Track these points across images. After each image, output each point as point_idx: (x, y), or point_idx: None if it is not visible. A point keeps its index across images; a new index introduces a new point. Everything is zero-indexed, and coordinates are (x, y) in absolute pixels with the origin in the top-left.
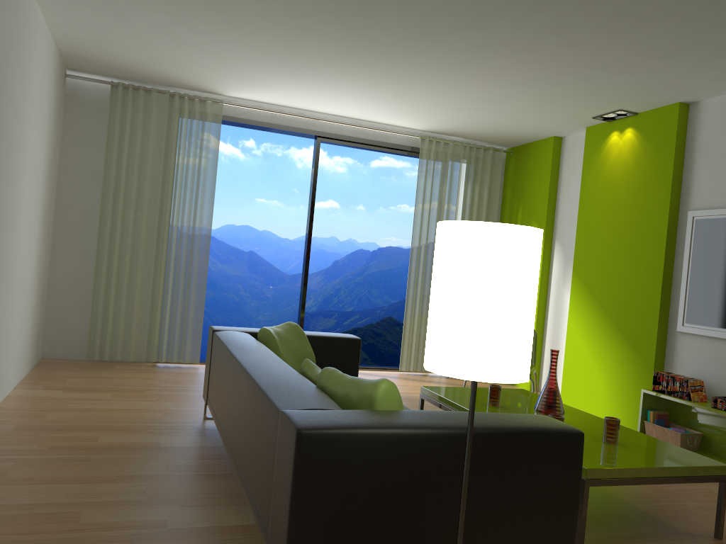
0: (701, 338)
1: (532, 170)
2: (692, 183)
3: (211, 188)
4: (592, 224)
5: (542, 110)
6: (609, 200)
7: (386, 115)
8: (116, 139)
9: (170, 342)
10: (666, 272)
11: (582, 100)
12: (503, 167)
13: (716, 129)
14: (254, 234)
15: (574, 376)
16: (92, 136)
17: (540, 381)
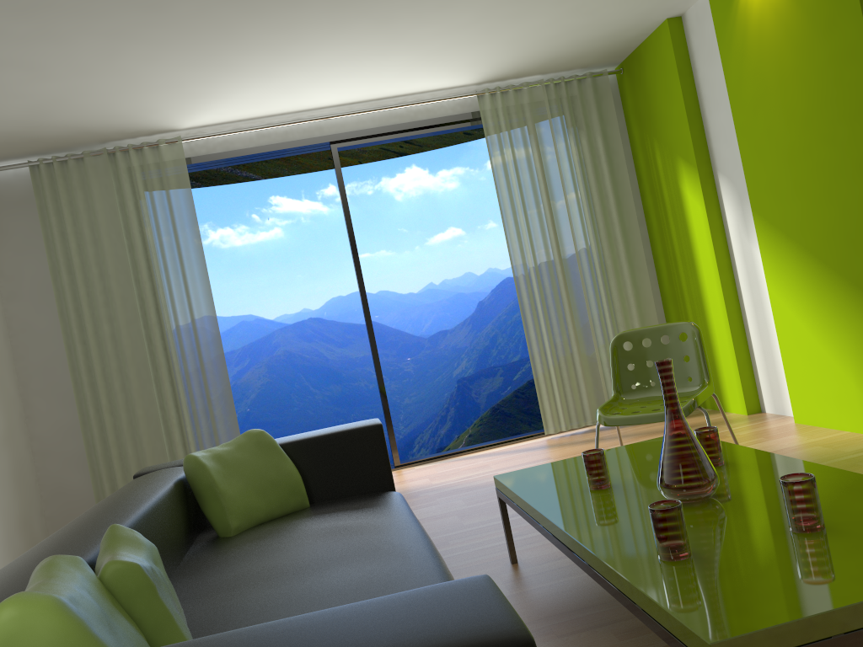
0: None
1: (654, 83)
2: None
3: (200, 259)
4: (758, 127)
5: None
6: (771, 78)
7: (404, 77)
8: (56, 234)
9: None
10: None
11: None
12: (617, 97)
13: None
14: (369, 300)
15: (804, 376)
16: (30, 241)
17: (760, 396)
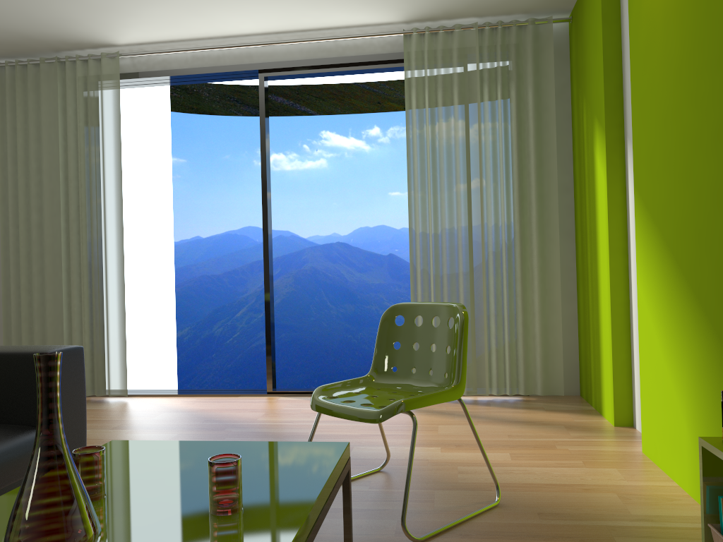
0: None
1: (587, 32)
2: None
3: (119, 167)
4: (645, 82)
5: None
6: (659, 17)
7: (312, 7)
8: (8, 129)
9: (95, 370)
10: None
11: None
12: (566, 49)
13: None
14: (392, 234)
15: (652, 400)
16: None
17: (634, 408)
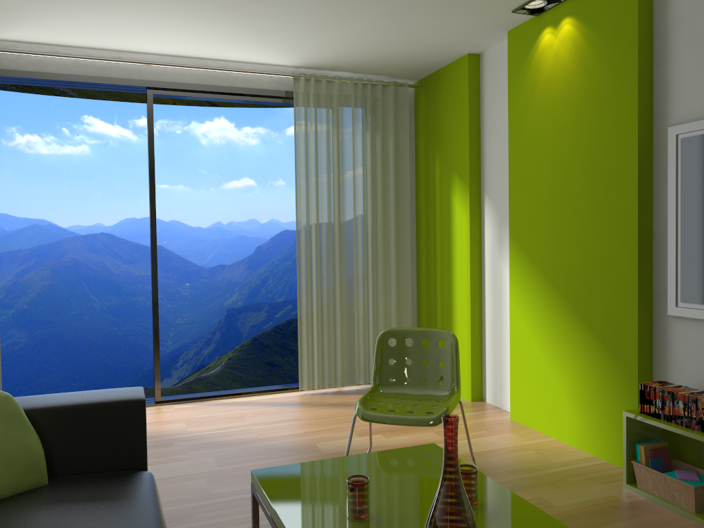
0: None
1: (446, 105)
2: (669, 83)
3: None
4: (529, 167)
5: (438, 7)
6: (548, 129)
7: (230, 45)
8: None
9: None
10: (642, 225)
11: None
12: (412, 108)
13: None
14: (161, 226)
15: (526, 383)
16: None
17: (484, 387)
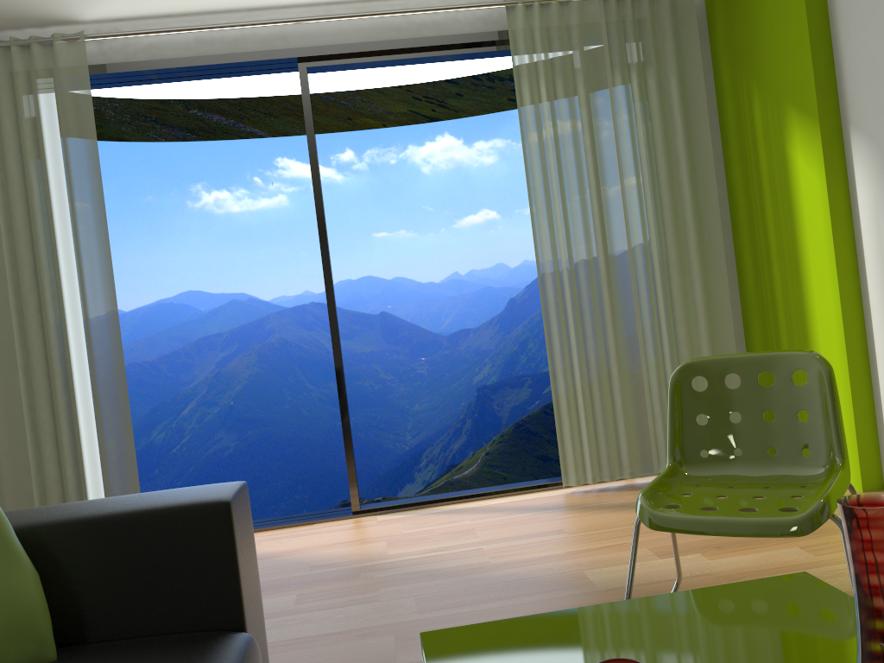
0: None
1: None
2: None
3: (99, 205)
4: None
5: None
6: None
7: None
8: None
9: None
10: None
11: None
12: (703, 26)
13: None
14: (382, 287)
15: None
16: None
17: None
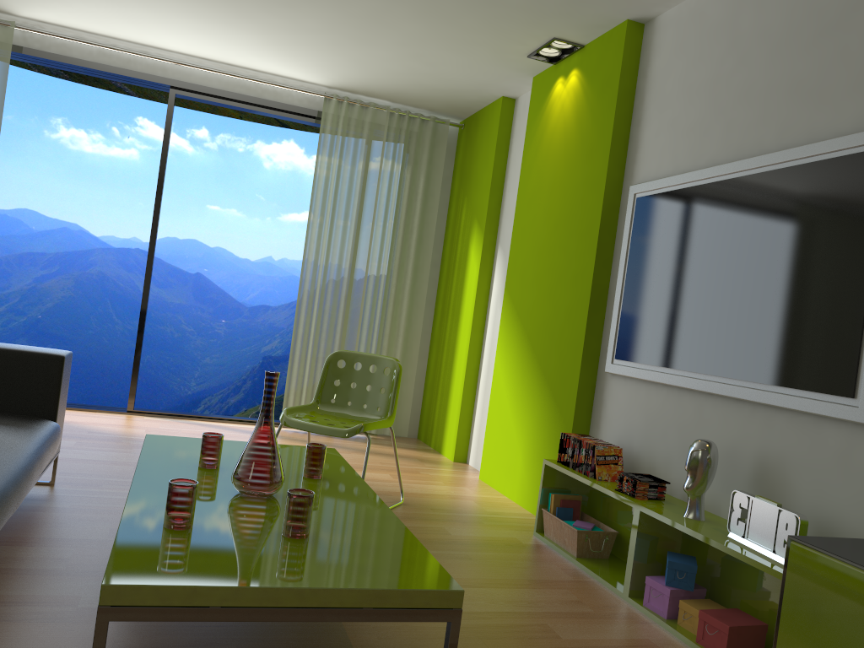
0: (632, 383)
1: (479, 148)
2: (639, 143)
3: None
4: (528, 217)
5: (451, 42)
6: (547, 180)
7: (254, 54)
8: None
9: None
10: (597, 281)
11: (490, 19)
12: (453, 148)
13: (671, 57)
14: (204, 252)
15: (495, 441)
16: None
17: (470, 448)
